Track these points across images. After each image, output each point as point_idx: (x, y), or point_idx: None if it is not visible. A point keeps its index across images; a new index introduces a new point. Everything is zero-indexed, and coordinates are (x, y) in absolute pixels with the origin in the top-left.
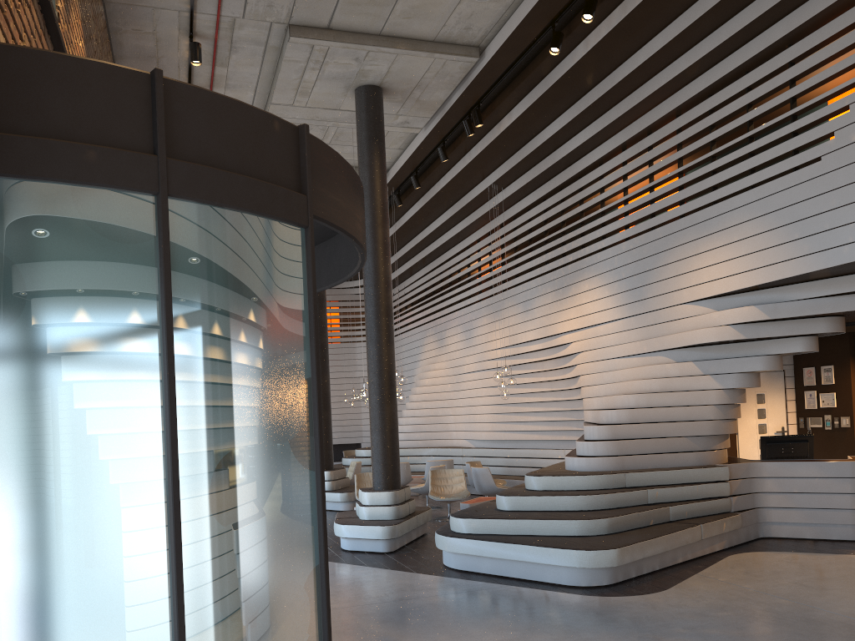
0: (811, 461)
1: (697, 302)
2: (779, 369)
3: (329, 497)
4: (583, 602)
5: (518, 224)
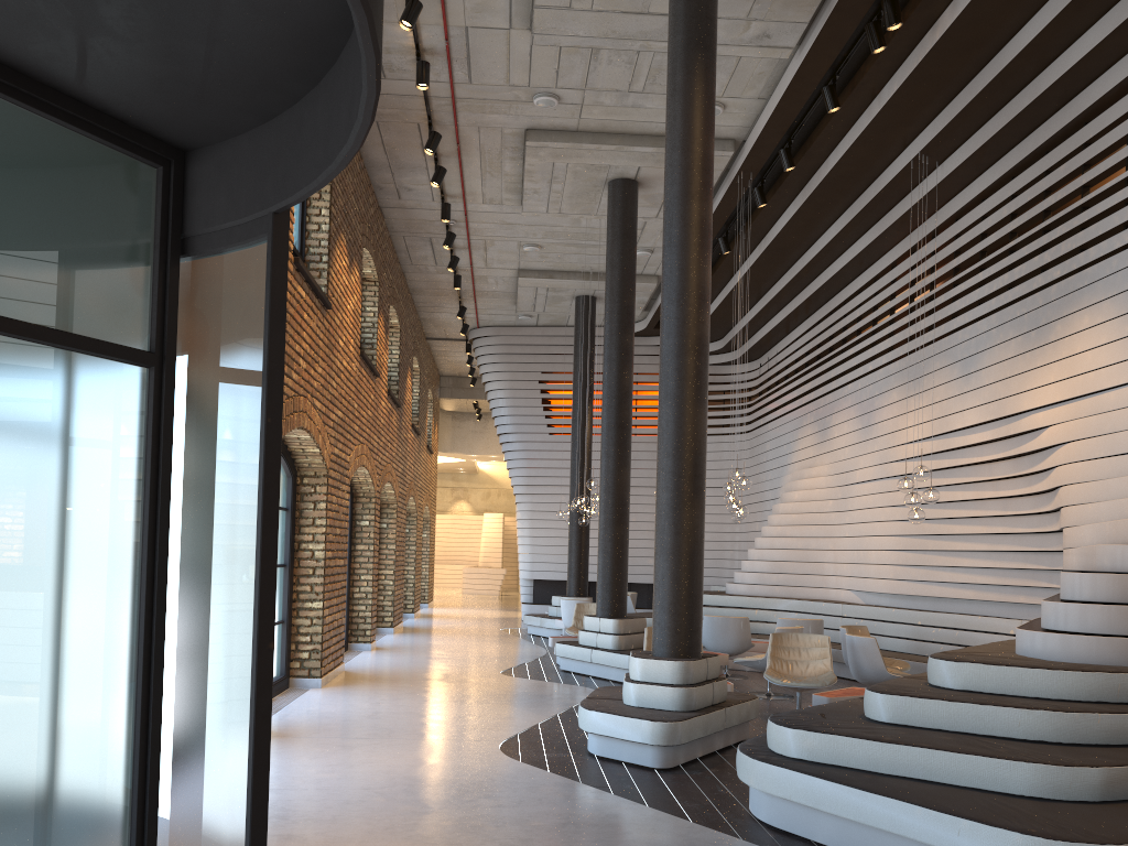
0: None
1: None
2: None
3: (612, 661)
4: None
5: (963, 228)
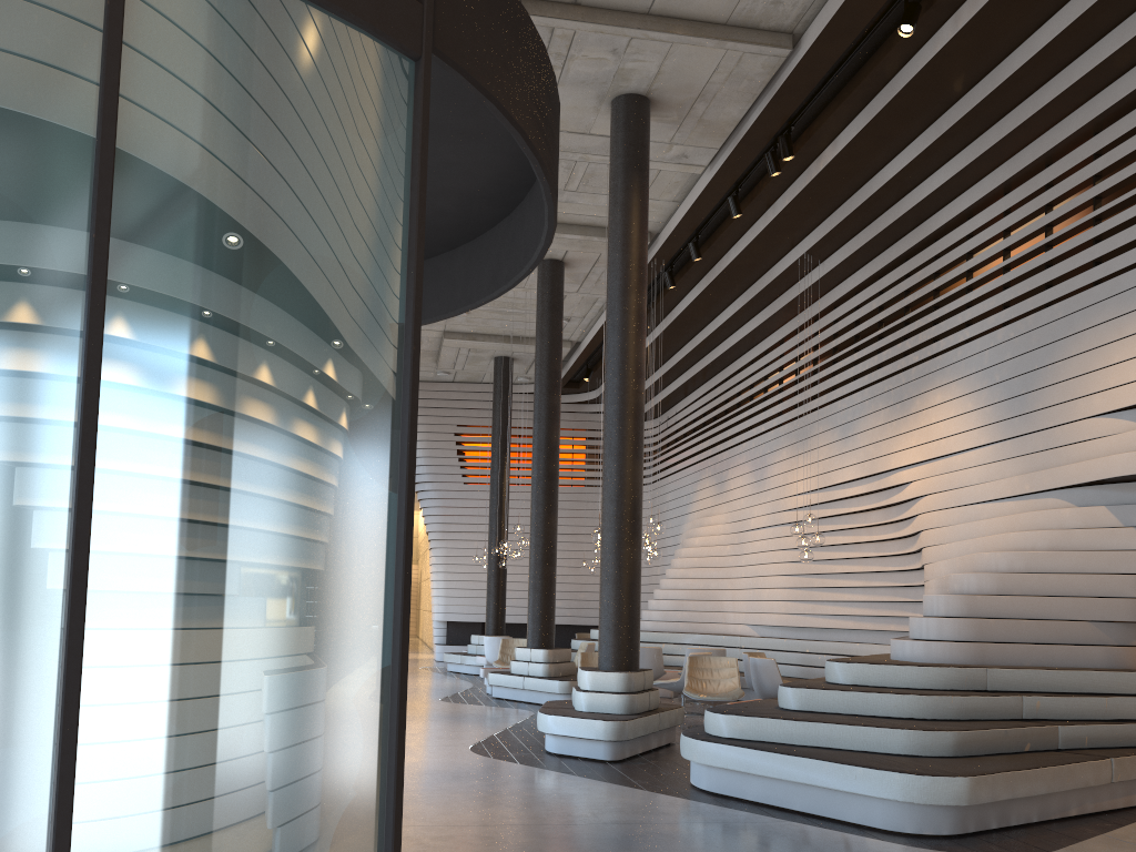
0: None
1: (1117, 414)
2: None
3: (543, 686)
4: None
5: (841, 315)
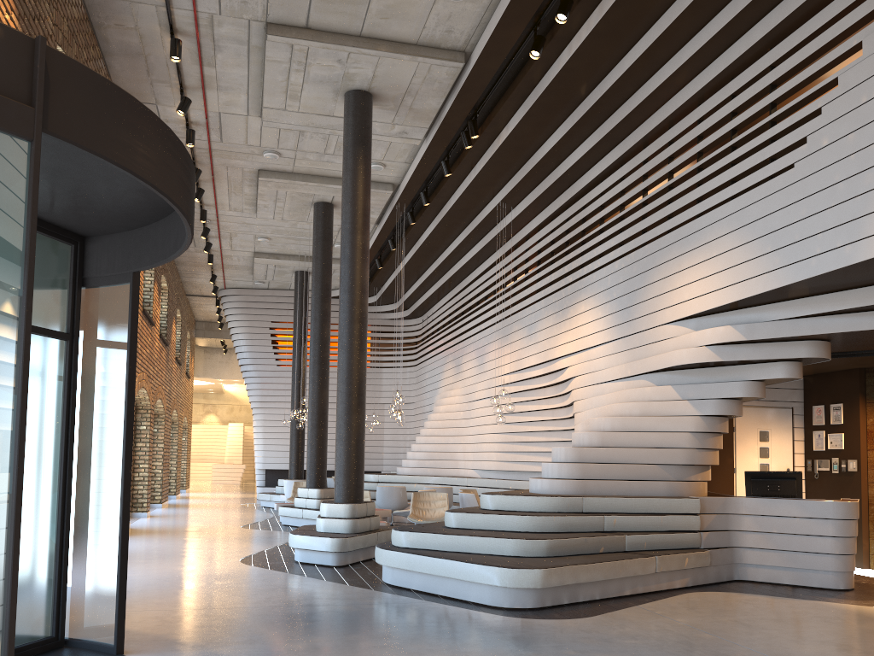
0: (794, 499)
1: (679, 322)
2: (760, 396)
3: (316, 516)
4: (492, 621)
5: (529, 246)
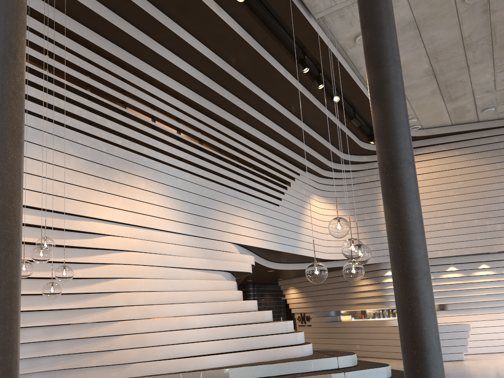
0: None
1: (235, 245)
2: None
3: None
4: None
5: None
